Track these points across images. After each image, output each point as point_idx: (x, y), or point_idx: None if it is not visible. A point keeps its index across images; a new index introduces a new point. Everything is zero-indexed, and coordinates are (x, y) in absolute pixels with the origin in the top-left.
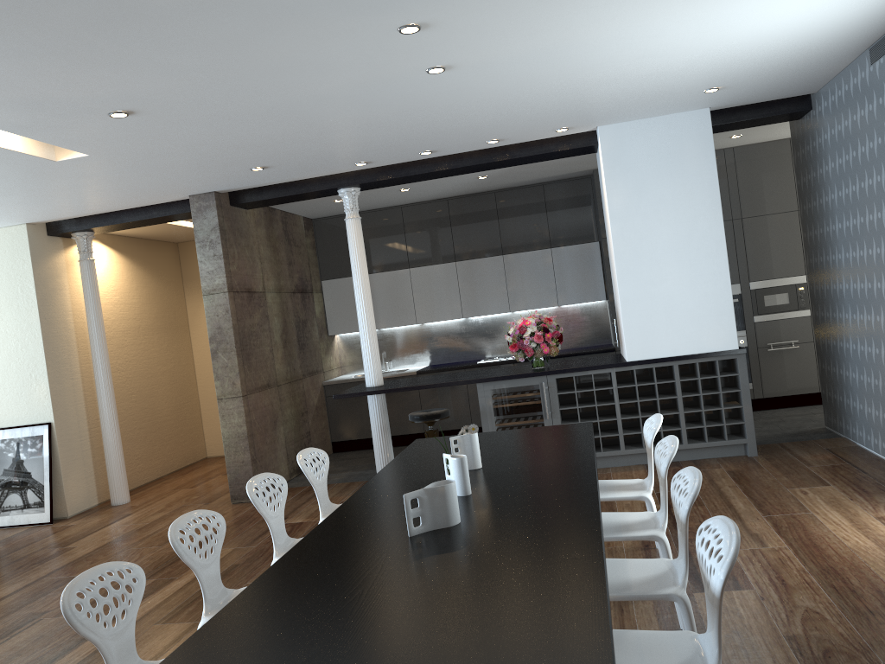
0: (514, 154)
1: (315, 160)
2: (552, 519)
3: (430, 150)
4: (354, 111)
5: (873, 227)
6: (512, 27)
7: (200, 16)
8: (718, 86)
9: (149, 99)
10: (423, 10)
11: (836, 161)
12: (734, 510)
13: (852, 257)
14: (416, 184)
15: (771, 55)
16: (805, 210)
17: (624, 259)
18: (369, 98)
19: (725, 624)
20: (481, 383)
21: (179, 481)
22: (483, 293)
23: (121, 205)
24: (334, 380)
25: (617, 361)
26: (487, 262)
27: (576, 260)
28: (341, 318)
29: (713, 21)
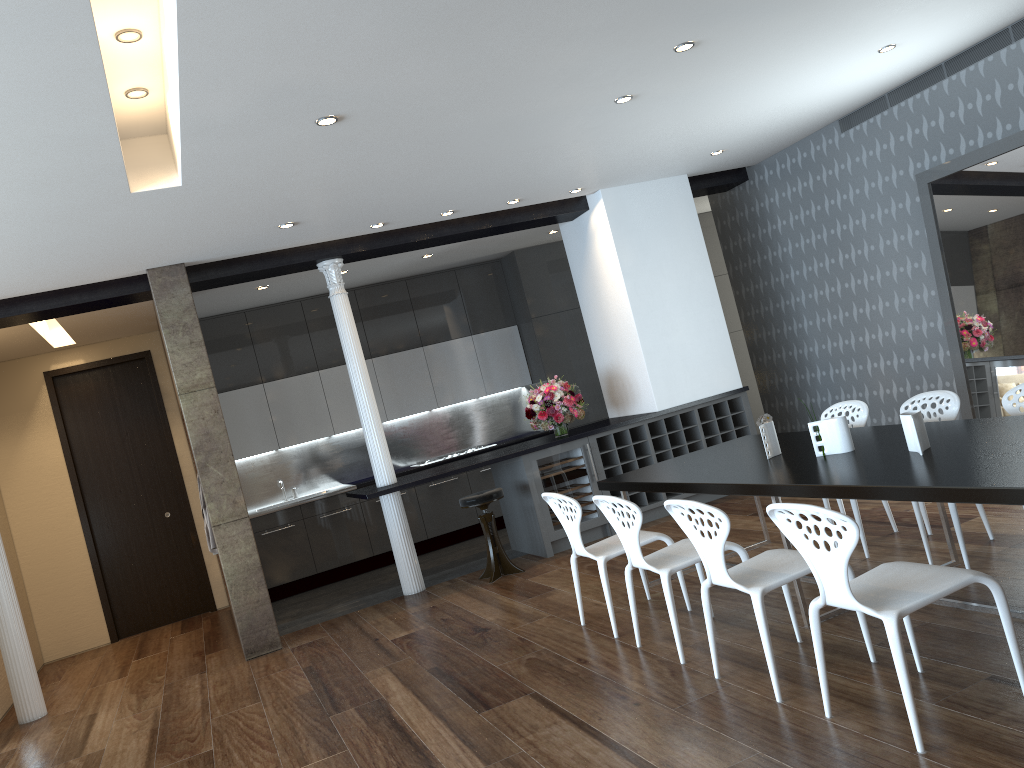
0: (514, 219)
1: (352, 216)
2: (995, 424)
3: (456, 209)
4: (493, 145)
5: (850, 264)
6: (731, 58)
7: (601, 1)
8: (725, 148)
9: (386, 102)
10: (719, 28)
11: (789, 218)
12: (844, 501)
13: (818, 295)
14: (363, 263)
15: (792, 118)
16: (738, 270)
17: (641, 314)
18: (529, 129)
19: (1012, 529)
20: (526, 454)
21: (72, 683)
22: (407, 390)
23: (46, 284)
24: (253, 513)
25: (644, 414)
26: (406, 355)
27: (498, 346)
28: (239, 439)
29: (819, 75)
